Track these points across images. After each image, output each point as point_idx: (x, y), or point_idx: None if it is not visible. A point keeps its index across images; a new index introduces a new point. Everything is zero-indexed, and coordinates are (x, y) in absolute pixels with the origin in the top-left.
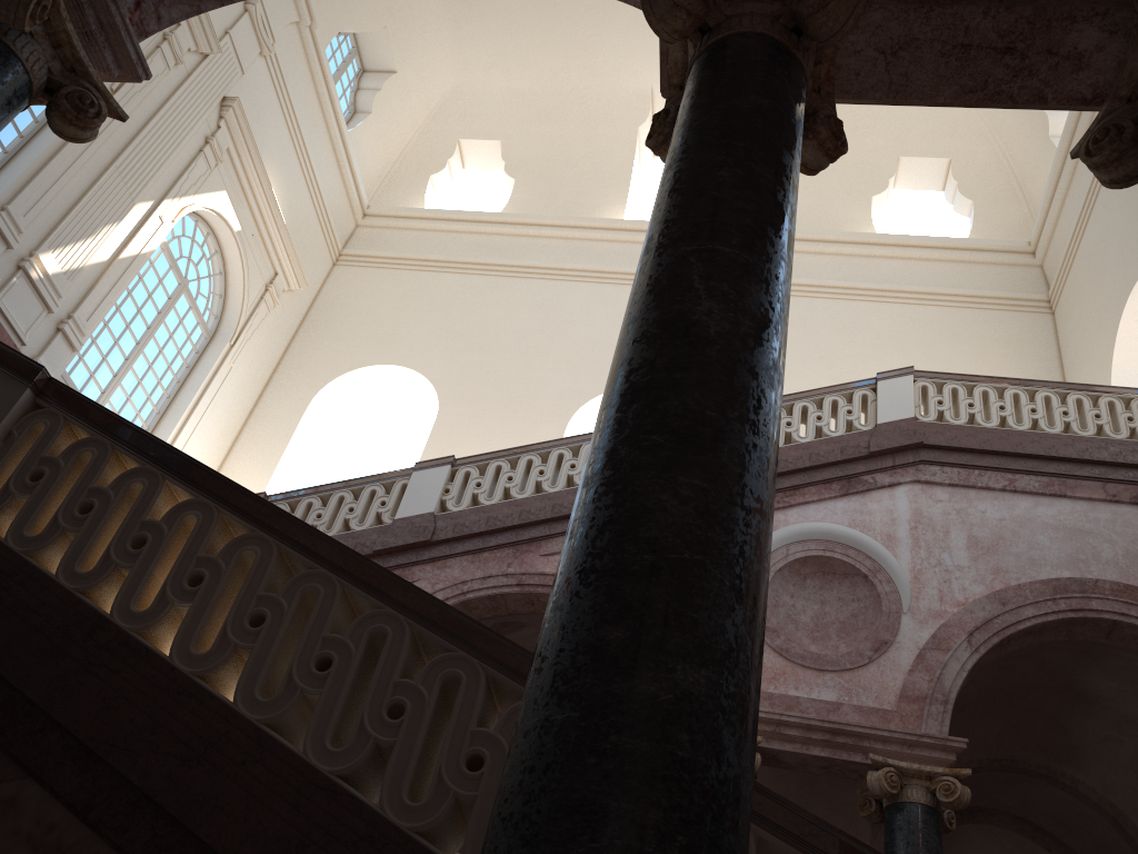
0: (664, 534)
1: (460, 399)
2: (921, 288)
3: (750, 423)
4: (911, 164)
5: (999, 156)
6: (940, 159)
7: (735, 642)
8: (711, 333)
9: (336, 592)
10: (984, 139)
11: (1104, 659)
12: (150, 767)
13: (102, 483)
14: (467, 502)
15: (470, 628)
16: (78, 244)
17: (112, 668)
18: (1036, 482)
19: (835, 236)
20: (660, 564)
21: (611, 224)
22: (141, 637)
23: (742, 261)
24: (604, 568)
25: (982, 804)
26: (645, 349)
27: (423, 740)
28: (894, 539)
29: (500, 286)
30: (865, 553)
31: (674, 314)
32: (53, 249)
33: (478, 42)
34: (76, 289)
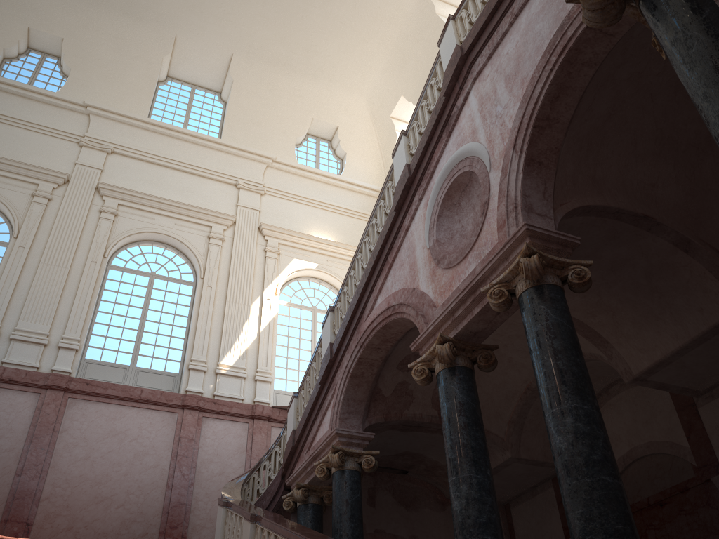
0: None
1: None
2: None
3: None
4: None
5: None
6: None
7: None
8: None
9: None
10: None
11: None
12: None
13: None
14: (340, 323)
15: None
16: (236, 343)
17: None
18: None
19: None
20: None
21: None
22: None
23: None
24: None
25: None
26: None
27: None
28: (475, 131)
29: None
30: (465, 157)
31: None
32: (226, 354)
33: (347, 75)
34: (251, 359)
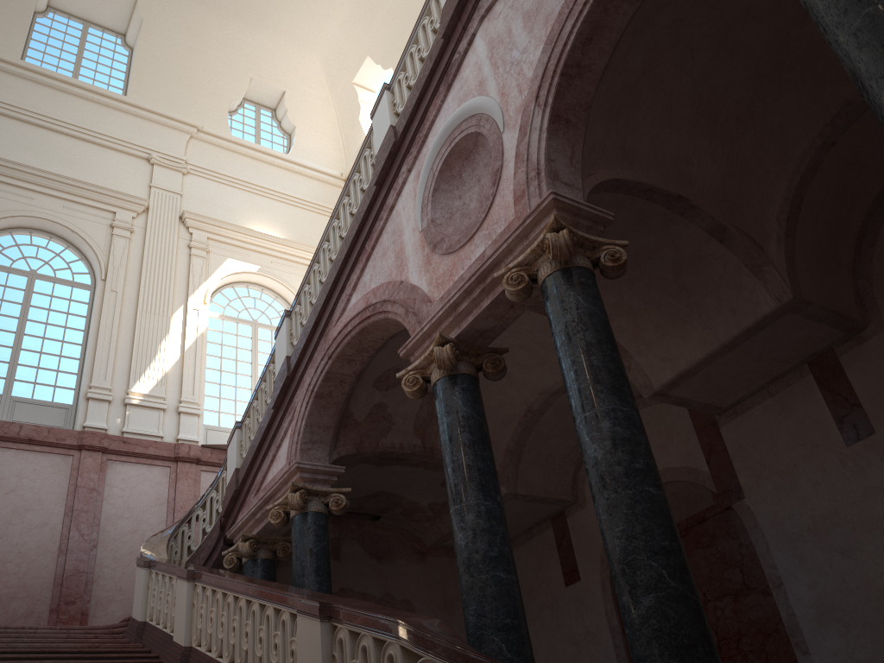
0: None
1: None
2: None
3: None
4: None
5: None
6: None
7: None
8: None
9: None
10: None
11: None
12: None
13: None
14: (299, 331)
15: None
16: (151, 365)
17: None
18: None
19: None
20: None
21: None
22: None
23: None
24: None
25: None
26: None
27: None
28: (483, 82)
29: None
30: (470, 116)
31: None
32: (138, 380)
33: (298, 24)
34: (172, 386)
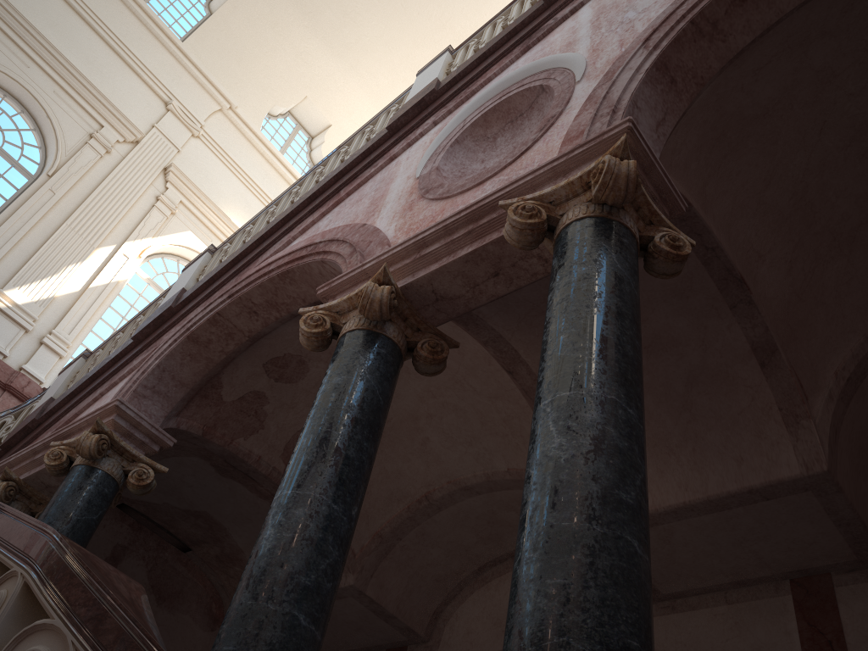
0: None
1: None
2: None
3: None
4: None
5: None
6: None
7: None
8: None
9: None
10: None
11: None
12: None
13: None
14: (214, 268)
15: None
16: (43, 280)
17: None
18: None
19: None
20: None
21: None
22: None
23: None
24: None
25: None
26: None
27: None
28: (573, 42)
29: None
30: (541, 71)
31: None
32: (19, 287)
33: (375, 73)
34: (52, 313)
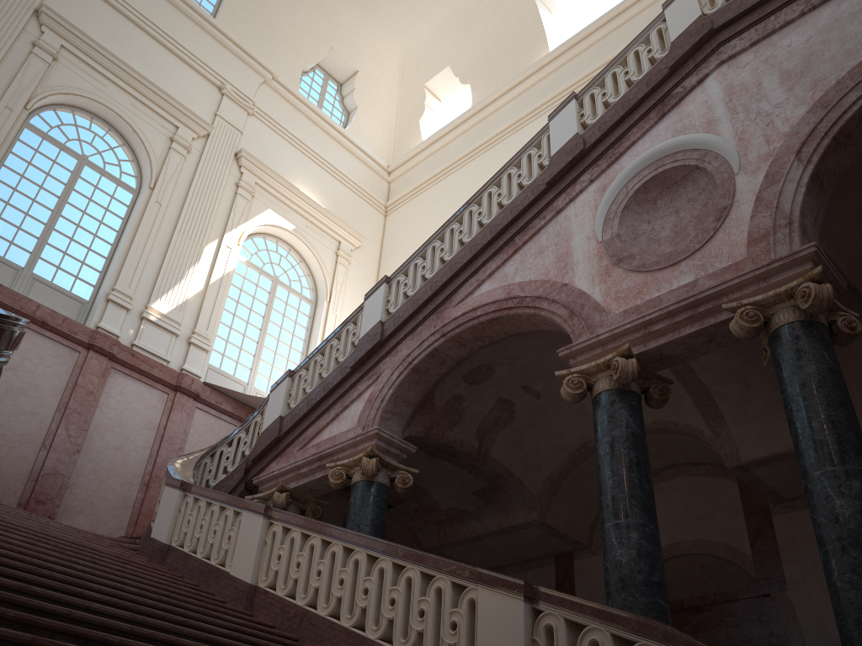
0: None
1: None
2: None
3: None
4: None
5: None
6: None
7: None
8: None
9: None
10: None
11: None
12: None
13: None
14: (401, 300)
15: None
16: (175, 287)
17: None
18: None
19: None
20: None
21: (538, 64)
22: None
23: None
24: None
25: None
26: None
27: None
28: (713, 122)
29: (486, 159)
30: (690, 149)
31: None
32: (160, 298)
33: (394, 14)
34: (189, 315)
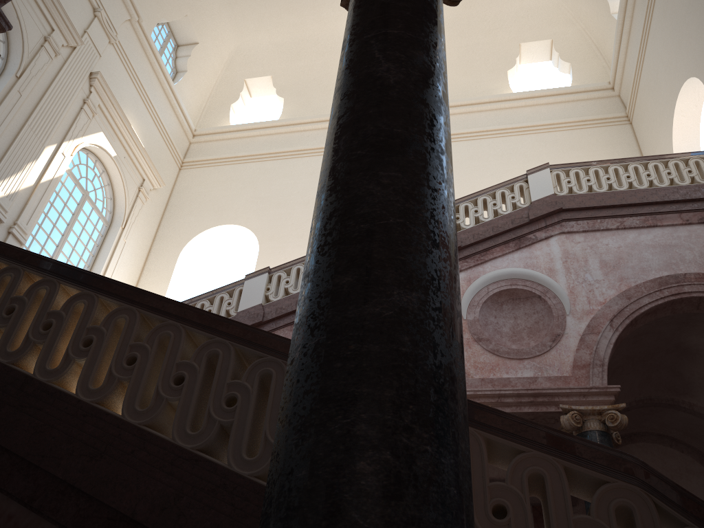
0: (373, 209)
1: (272, 238)
2: (547, 122)
3: (427, 134)
4: (528, 46)
5: (582, 32)
6: (546, 40)
7: (435, 274)
8: (391, 82)
9: (181, 333)
10: (570, 23)
11: (697, 325)
12: (69, 465)
13: (20, 294)
14: (281, 293)
15: (274, 340)
16: (12, 177)
17: (38, 407)
18: (637, 220)
19: (488, 99)
20: (373, 229)
21: None
22: (56, 385)
23: (407, 37)
24: (333, 240)
25: (636, 430)
26: (347, 102)
27: (252, 416)
28: (553, 271)
29: (285, 165)
30: (537, 282)
31: (363, 76)
32: None
33: (246, 16)
34: (16, 206)
